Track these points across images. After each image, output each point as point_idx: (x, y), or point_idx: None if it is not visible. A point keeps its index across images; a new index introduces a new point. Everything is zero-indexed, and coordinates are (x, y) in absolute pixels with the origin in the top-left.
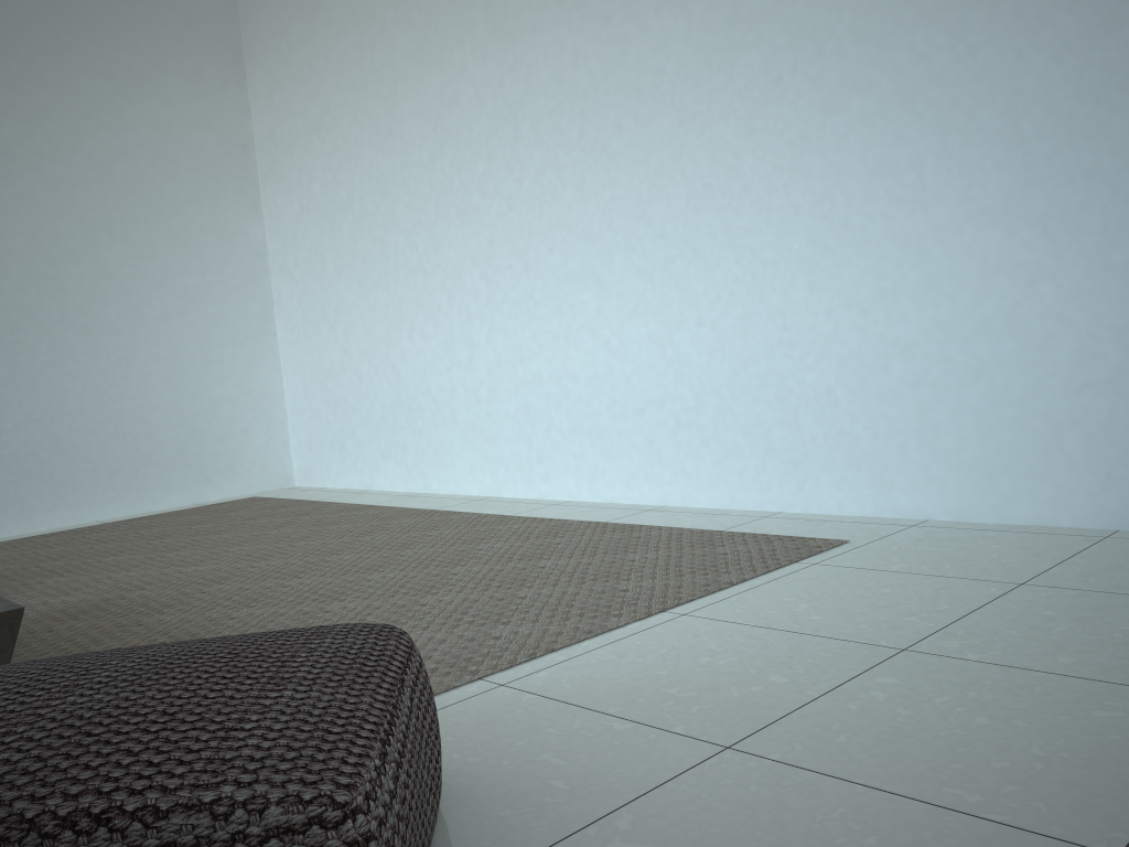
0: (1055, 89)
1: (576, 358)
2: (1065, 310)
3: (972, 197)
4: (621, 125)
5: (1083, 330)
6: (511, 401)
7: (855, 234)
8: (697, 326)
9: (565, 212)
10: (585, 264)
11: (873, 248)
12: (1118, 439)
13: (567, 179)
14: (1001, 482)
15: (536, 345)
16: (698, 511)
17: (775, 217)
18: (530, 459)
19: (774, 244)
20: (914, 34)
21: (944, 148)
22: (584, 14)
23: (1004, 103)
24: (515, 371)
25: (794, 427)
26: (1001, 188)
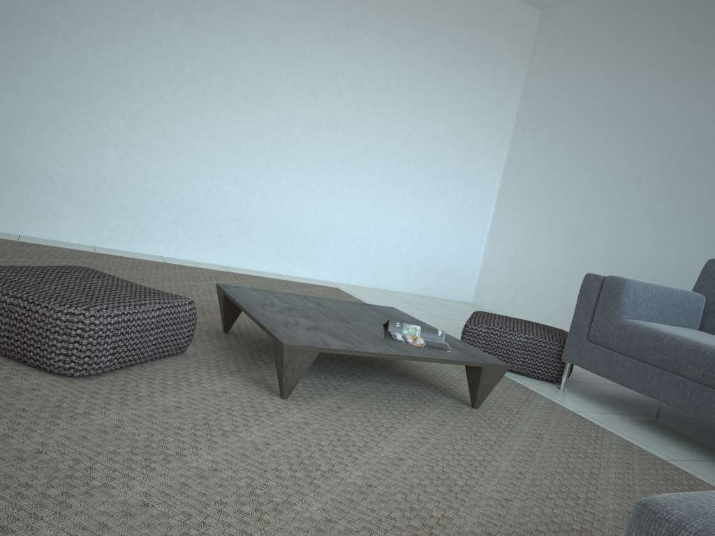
0: (393, 171)
1: (186, 189)
2: (379, 229)
3: (367, 190)
4: (248, 100)
5: (381, 235)
6: (128, 198)
7: (331, 186)
8: (260, 196)
9: (202, 120)
10: (207, 149)
11: (336, 193)
12: (381, 265)
13: (208, 106)
14: (351, 272)
15: (159, 175)
16: (245, 269)
17: (306, 169)
18: (135, 230)
19: (302, 178)
20: (365, 136)
21: (364, 173)
22: (243, 43)
23: (381, 168)
24: (138, 183)
25: (290, 244)
26: (374, 191)
